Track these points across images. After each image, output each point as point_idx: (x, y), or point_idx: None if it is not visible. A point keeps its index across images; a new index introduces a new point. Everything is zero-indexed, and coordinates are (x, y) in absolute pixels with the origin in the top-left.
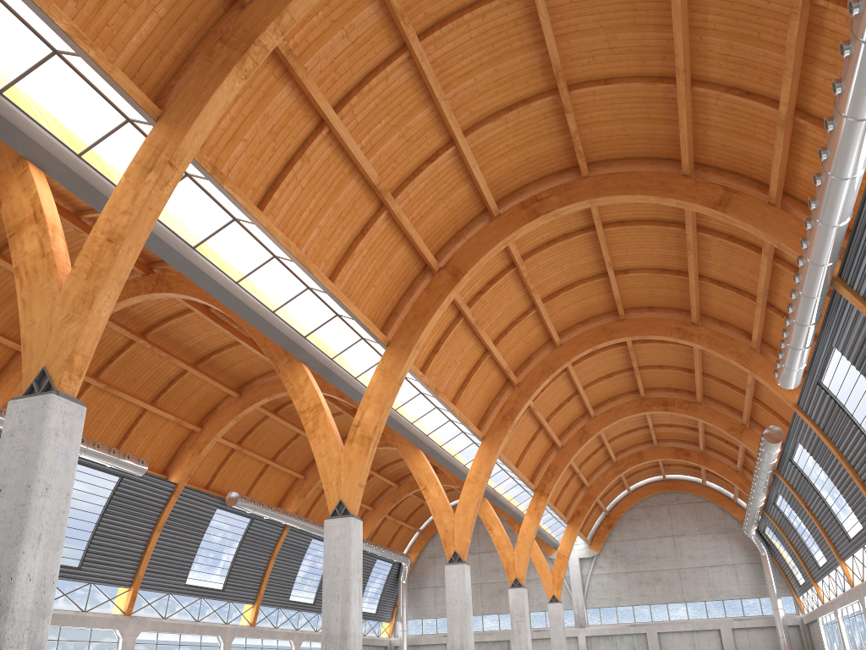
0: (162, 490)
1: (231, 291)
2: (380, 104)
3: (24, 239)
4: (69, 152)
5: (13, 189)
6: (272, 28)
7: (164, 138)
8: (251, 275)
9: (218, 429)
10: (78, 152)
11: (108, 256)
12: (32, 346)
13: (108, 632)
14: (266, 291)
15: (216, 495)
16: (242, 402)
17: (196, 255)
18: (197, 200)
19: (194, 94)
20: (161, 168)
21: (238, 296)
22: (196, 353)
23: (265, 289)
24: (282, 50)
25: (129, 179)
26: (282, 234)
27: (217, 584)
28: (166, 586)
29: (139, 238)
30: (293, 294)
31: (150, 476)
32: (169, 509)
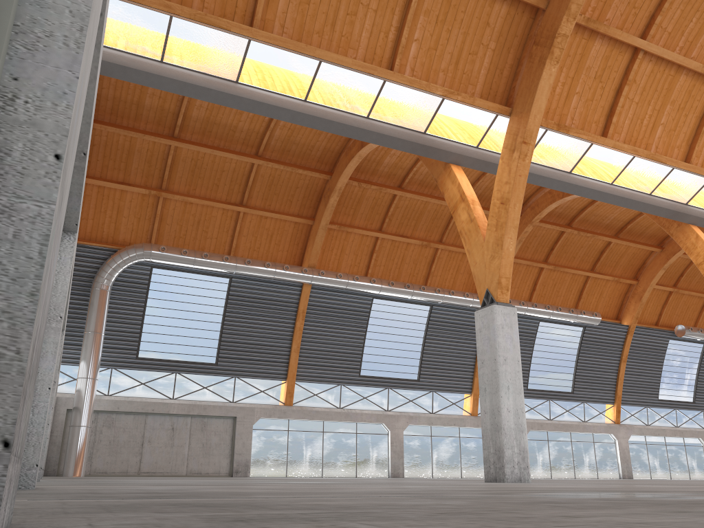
0: (618, 332)
1: (608, 192)
2: (685, 8)
3: (459, 213)
4: (470, 148)
5: (447, 183)
6: (565, 20)
7: (516, 126)
8: (621, 175)
9: (650, 279)
10: (475, 145)
11: (503, 213)
12: (478, 277)
13: (605, 436)
14: (638, 182)
15: (665, 329)
16: (664, 254)
17: (572, 177)
18: (560, 141)
19: (526, 89)
20: (519, 148)
21: (615, 193)
22: (614, 227)
23: (636, 181)
24: (581, 22)
25: (503, 160)
26: (627, 146)
27: (687, 398)
28: (642, 401)
29: (519, 196)
30: (661, 176)
31: (605, 323)
32: (627, 345)
